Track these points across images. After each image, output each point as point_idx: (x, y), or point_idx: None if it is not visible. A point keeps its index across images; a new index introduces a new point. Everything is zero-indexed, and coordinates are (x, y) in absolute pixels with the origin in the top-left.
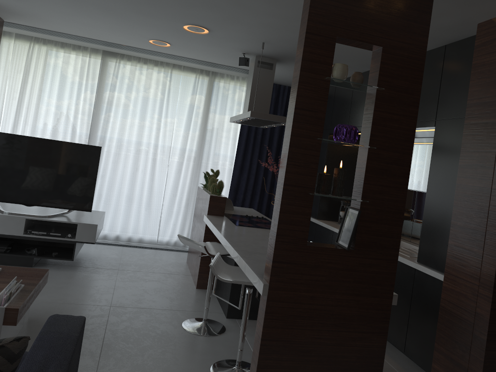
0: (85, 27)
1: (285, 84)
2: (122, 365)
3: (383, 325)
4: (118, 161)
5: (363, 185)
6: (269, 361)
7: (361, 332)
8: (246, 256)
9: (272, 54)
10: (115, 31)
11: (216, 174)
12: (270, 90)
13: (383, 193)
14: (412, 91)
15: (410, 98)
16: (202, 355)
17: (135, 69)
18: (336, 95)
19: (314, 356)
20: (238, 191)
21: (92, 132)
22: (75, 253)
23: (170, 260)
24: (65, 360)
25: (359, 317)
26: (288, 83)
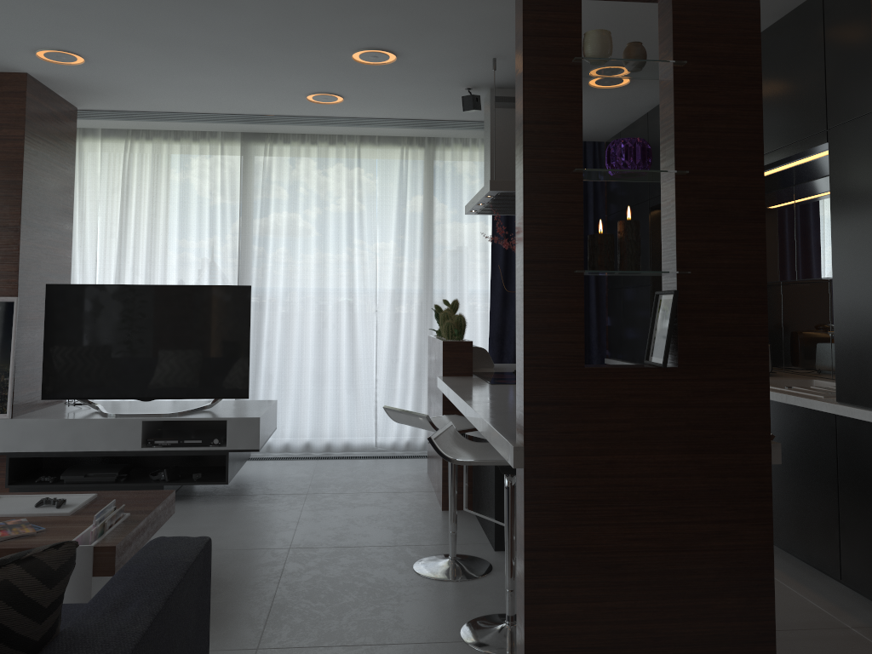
0: (201, 93)
1: None
2: (302, 635)
3: (761, 505)
4: (292, 314)
5: (675, 244)
6: (546, 590)
7: (717, 522)
8: (495, 417)
9: None
10: (249, 91)
11: (453, 307)
12: None
13: (719, 253)
14: (745, 59)
15: (741, 73)
16: (447, 611)
17: (298, 156)
18: (650, 137)
19: (631, 575)
20: (505, 339)
21: (242, 272)
22: (231, 471)
23: (398, 472)
24: (160, 595)
25: (710, 494)
26: None
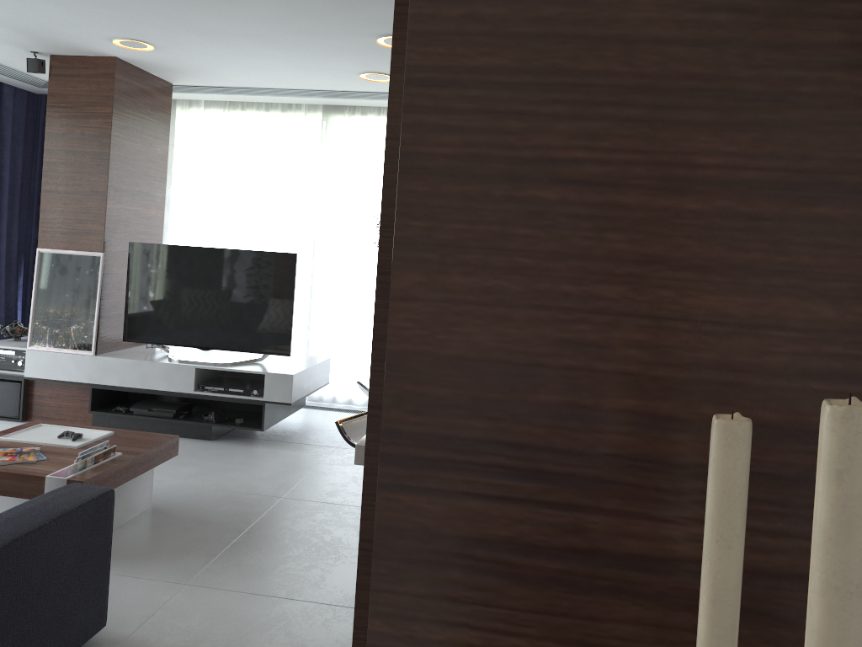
0: (266, 72)
1: None
2: (231, 579)
3: None
4: (360, 278)
5: None
6: None
7: None
8: None
9: None
10: (305, 71)
11: None
12: None
13: None
14: None
15: None
16: None
17: (373, 128)
18: None
19: None
20: None
21: (317, 236)
22: (269, 420)
23: None
24: (11, 535)
25: None
26: None
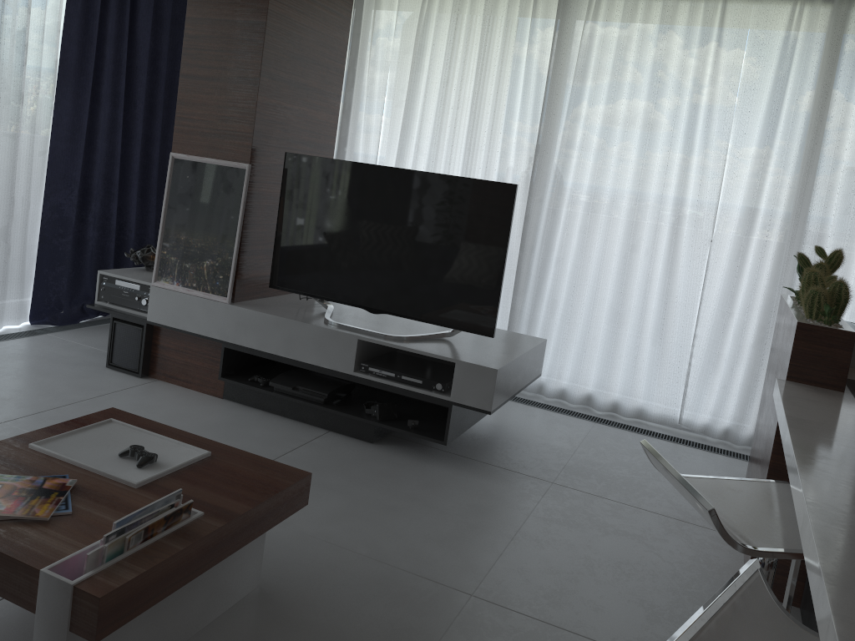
0: None
1: None
2: None
3: None
4: (593, 228)
5: None
6: None
7: None
8: None
9: None
10: None
11: (831, 261)
12: None
13: None
14: None
15: None
16: None
17: (633, 13)
18: None
19: None
20: None
21: (537, 165)
22: (455, 428)
23: None
24: None
25: None
26: None
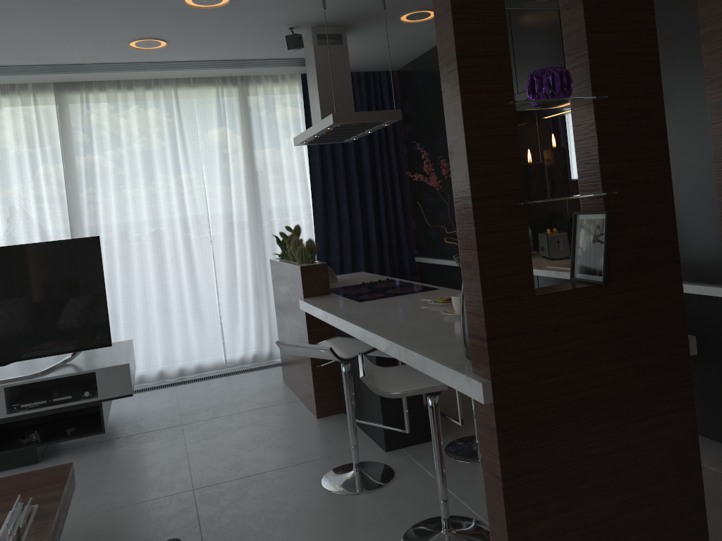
0: (15, 44)
1: (359, 69)
2: None
3: (685, 394)
4: (130, 255)
5: (599, 167)
6: (524, 512)
7: (654, 416)
8: (415, 344)
9: (338, 17)
10: (68, 40)
11: (296, 232)
12: (347, 78)
13: (634, 171)
14: None
15: None
16: (379, 527)
17: (116, 102)
18: None
19: (593, 480)
20: (330, 251)
21: (73, 221)
22: (105, 419)
23: (257, 386)
24: None
25: (647, 393)
26: (364, 66)
